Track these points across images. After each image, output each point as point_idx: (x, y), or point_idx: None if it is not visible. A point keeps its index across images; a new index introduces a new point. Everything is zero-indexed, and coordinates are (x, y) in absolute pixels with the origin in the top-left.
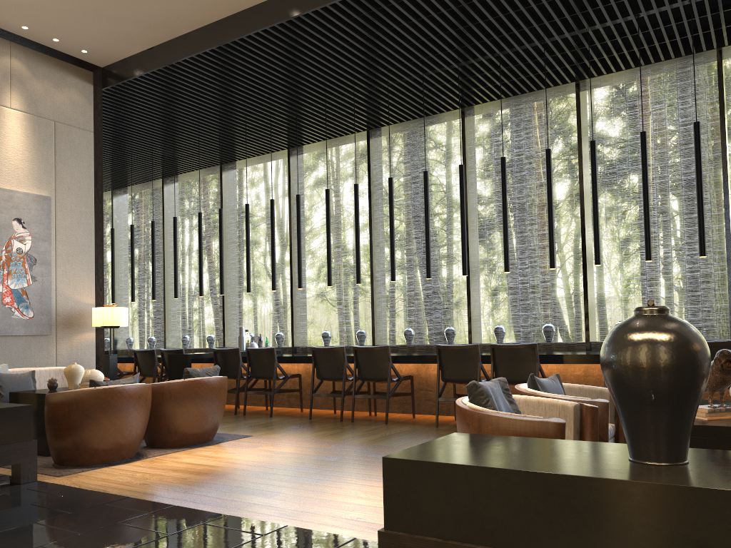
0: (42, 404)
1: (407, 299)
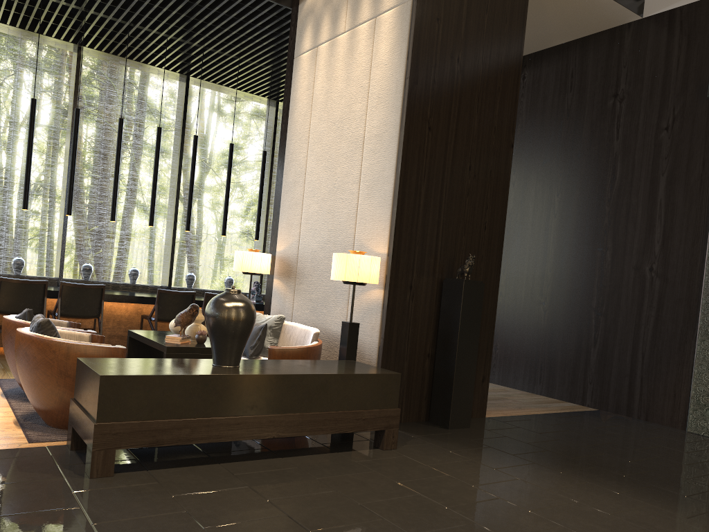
0: None
1: None
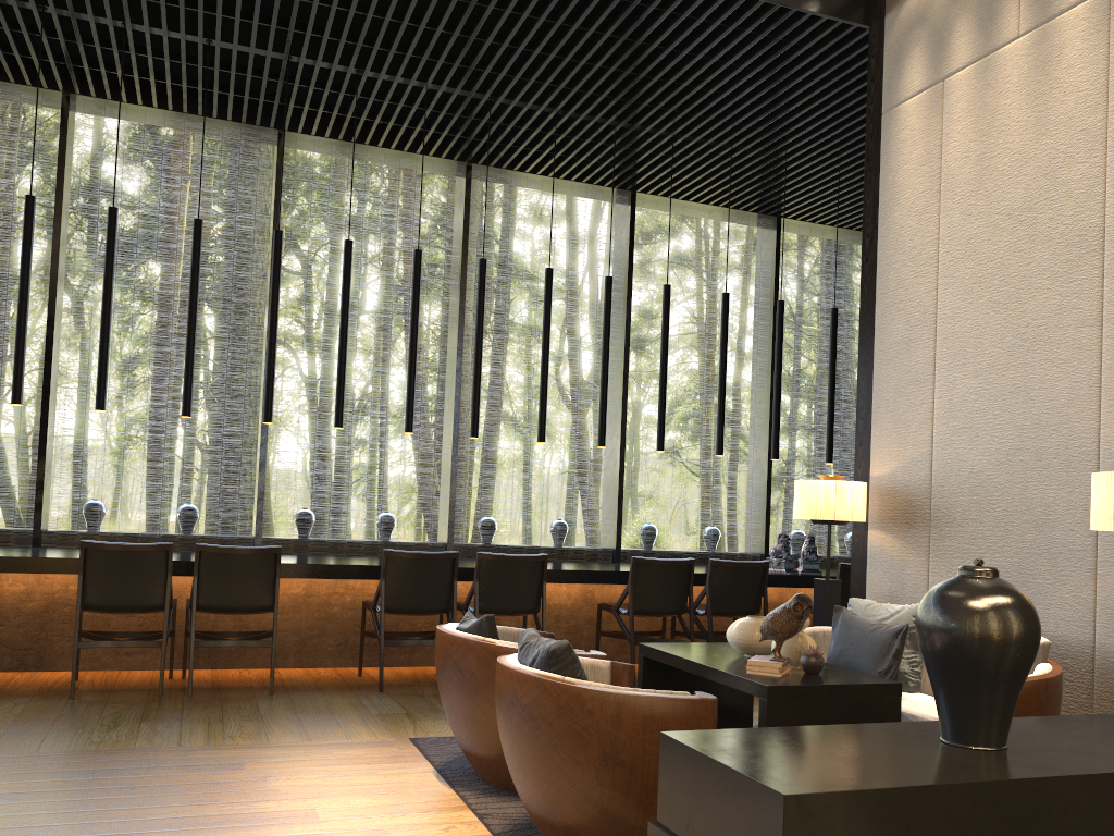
0: None
1: None
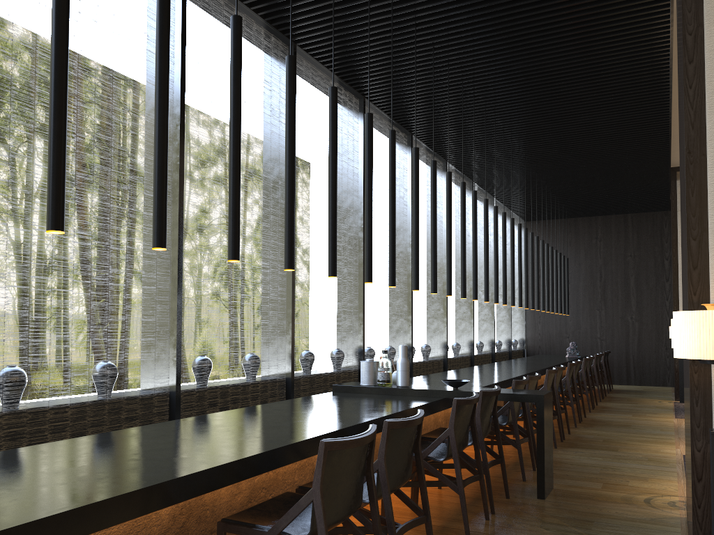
0: None
1: (378, 314)
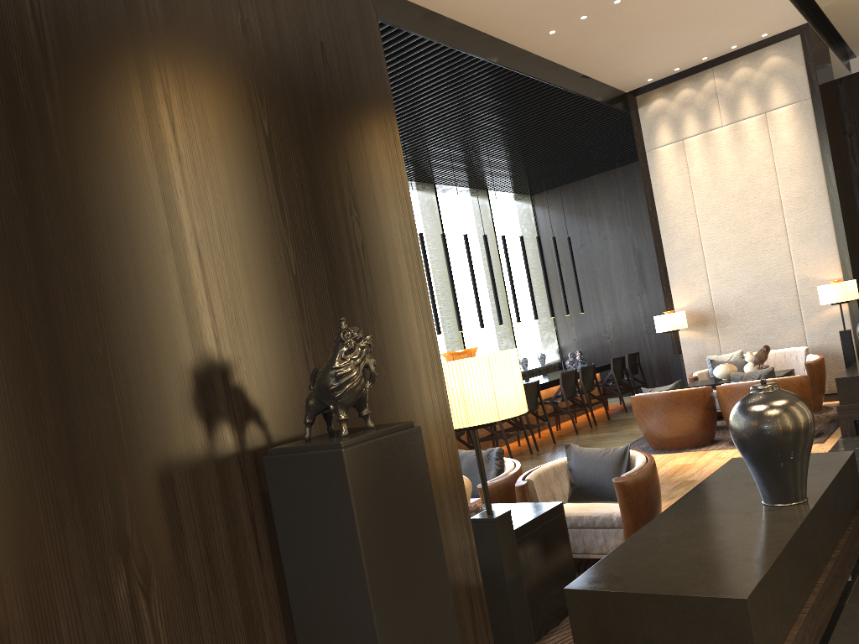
0: (560, 522)
1: None
